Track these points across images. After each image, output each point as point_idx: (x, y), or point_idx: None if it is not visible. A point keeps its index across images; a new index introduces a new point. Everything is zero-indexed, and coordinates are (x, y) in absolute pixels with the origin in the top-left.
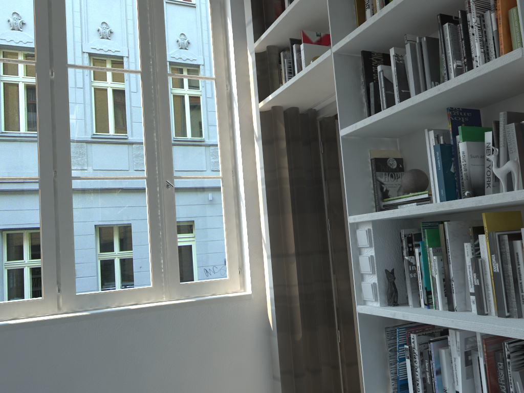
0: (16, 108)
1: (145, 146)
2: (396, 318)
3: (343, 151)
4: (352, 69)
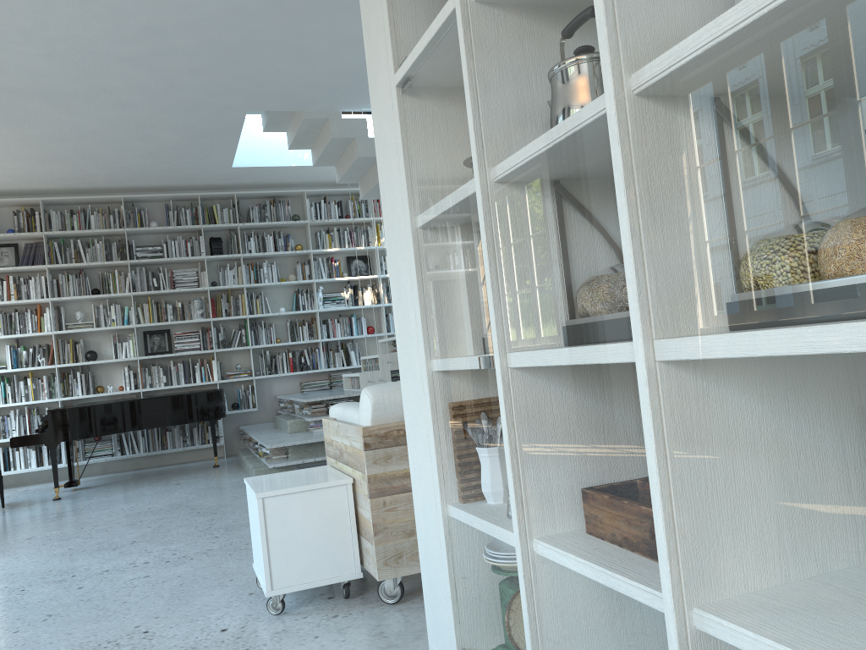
0: None
1: None
2: None
3: None
4: None
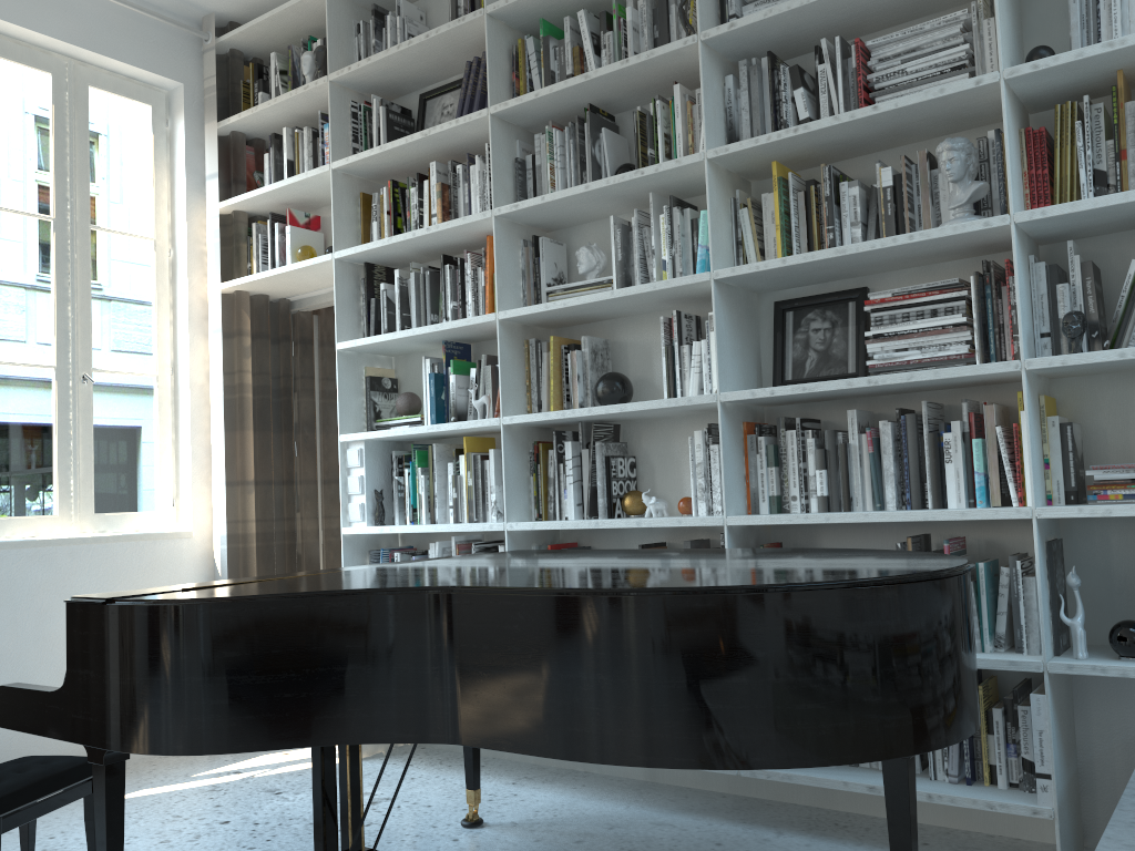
0: None
1: (56, 322)
2: (384, 532)
3: (338, 365)
4: (353, 278)
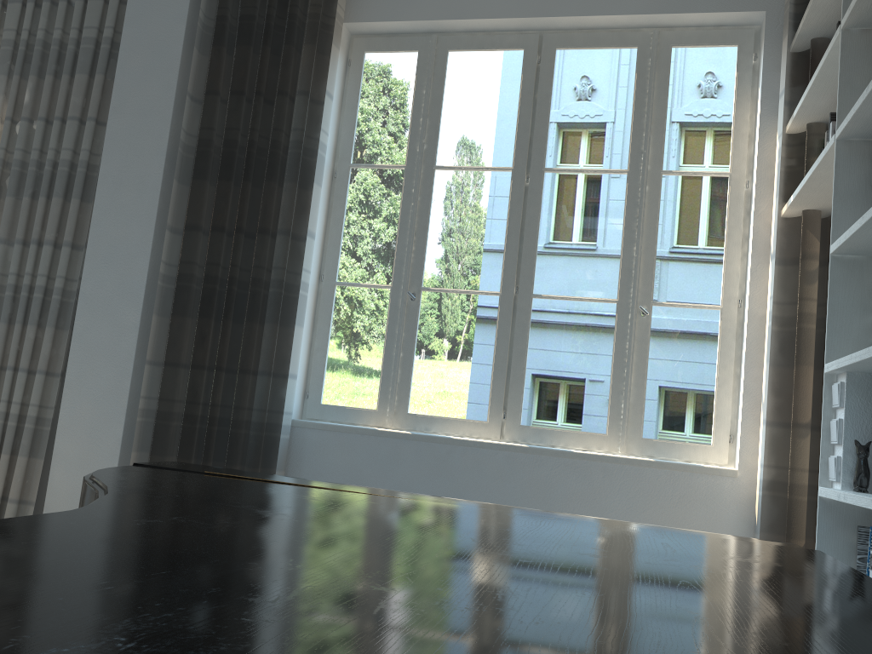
0: (488, 219)
1: (621, 262)
2: (840, 500)
3: (830, 274)
4: (868, 160)
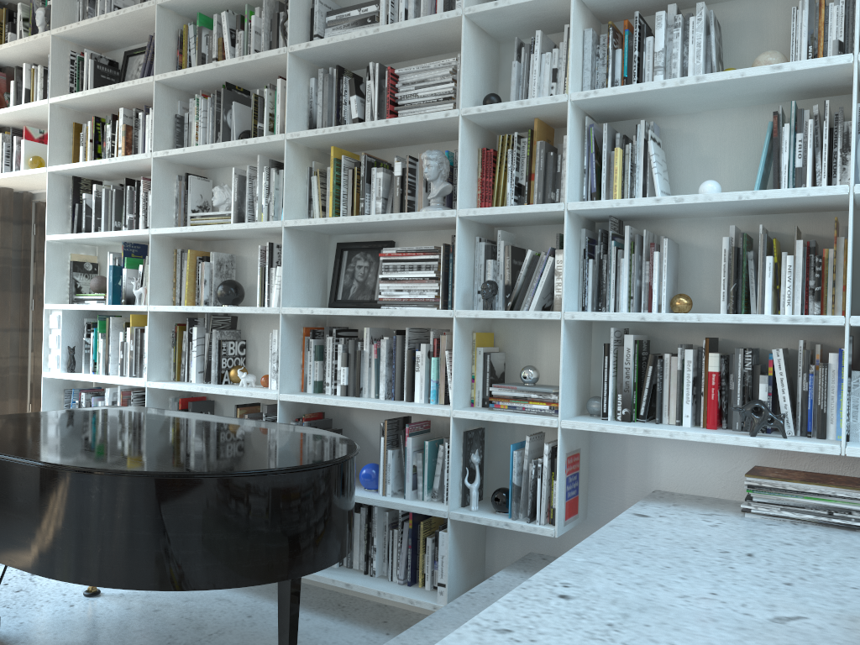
0: None
1: None
2: (69, 379)
3: (46, 252)
4: (64, 186)
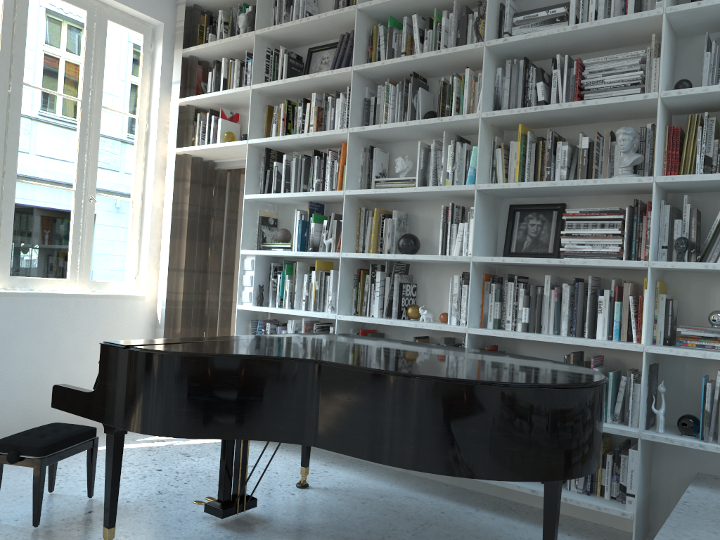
0: None
1: (77, 164)
2: (262, 311)
3: (244, 208)
4: (257, 156)
